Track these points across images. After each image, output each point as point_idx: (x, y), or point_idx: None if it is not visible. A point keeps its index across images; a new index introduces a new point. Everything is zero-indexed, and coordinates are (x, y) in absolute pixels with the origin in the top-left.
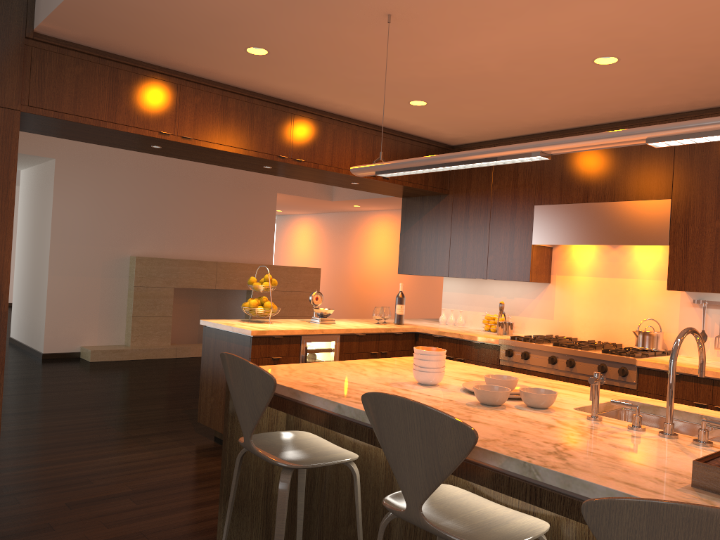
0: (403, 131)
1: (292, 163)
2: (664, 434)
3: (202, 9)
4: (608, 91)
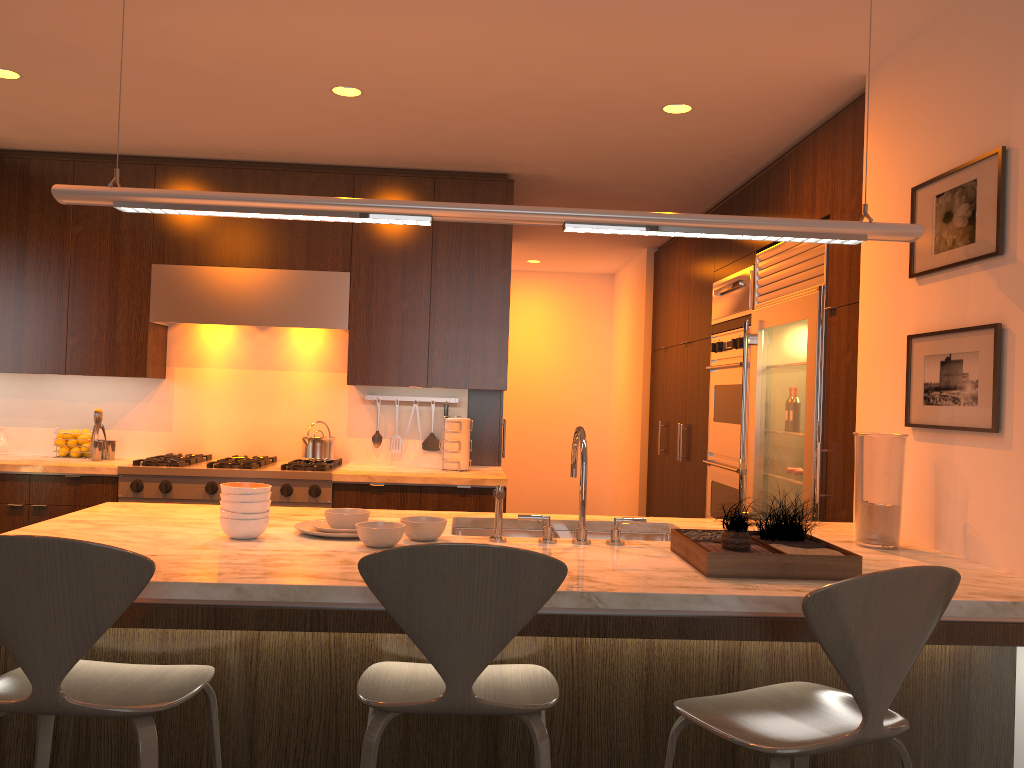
0: None
1: None
2: (582, 541)
3: None
4: (309, 125)
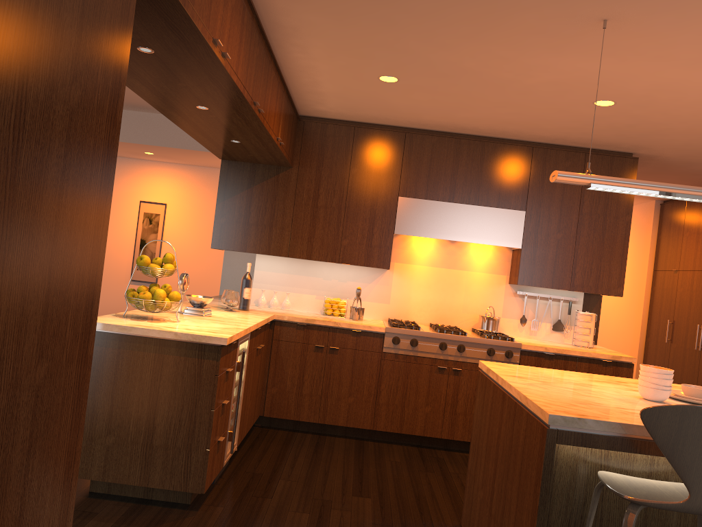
0: (292, 92)
1: (257, 113)
2: None
3: None
4: (542, 118)
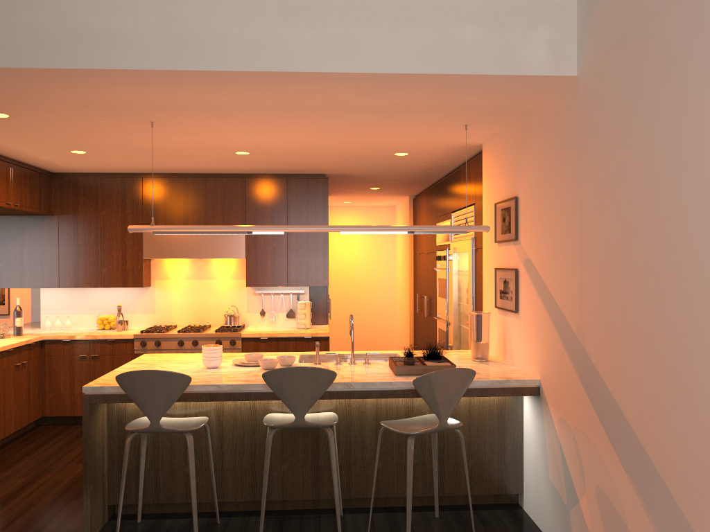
0: (26, 162)
1: None
2: (352, 363)
3: (7, 95)
4: (223, 162)
